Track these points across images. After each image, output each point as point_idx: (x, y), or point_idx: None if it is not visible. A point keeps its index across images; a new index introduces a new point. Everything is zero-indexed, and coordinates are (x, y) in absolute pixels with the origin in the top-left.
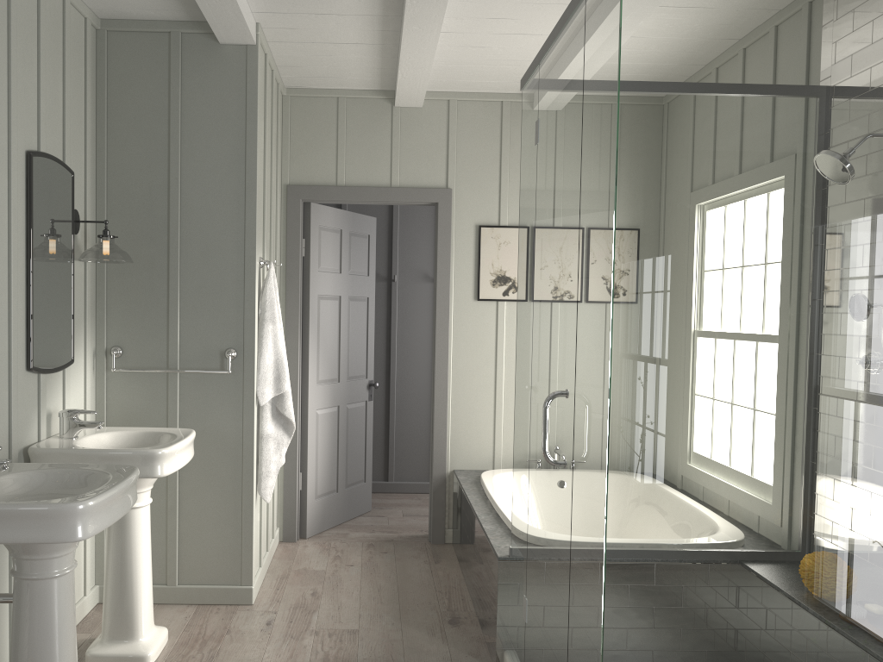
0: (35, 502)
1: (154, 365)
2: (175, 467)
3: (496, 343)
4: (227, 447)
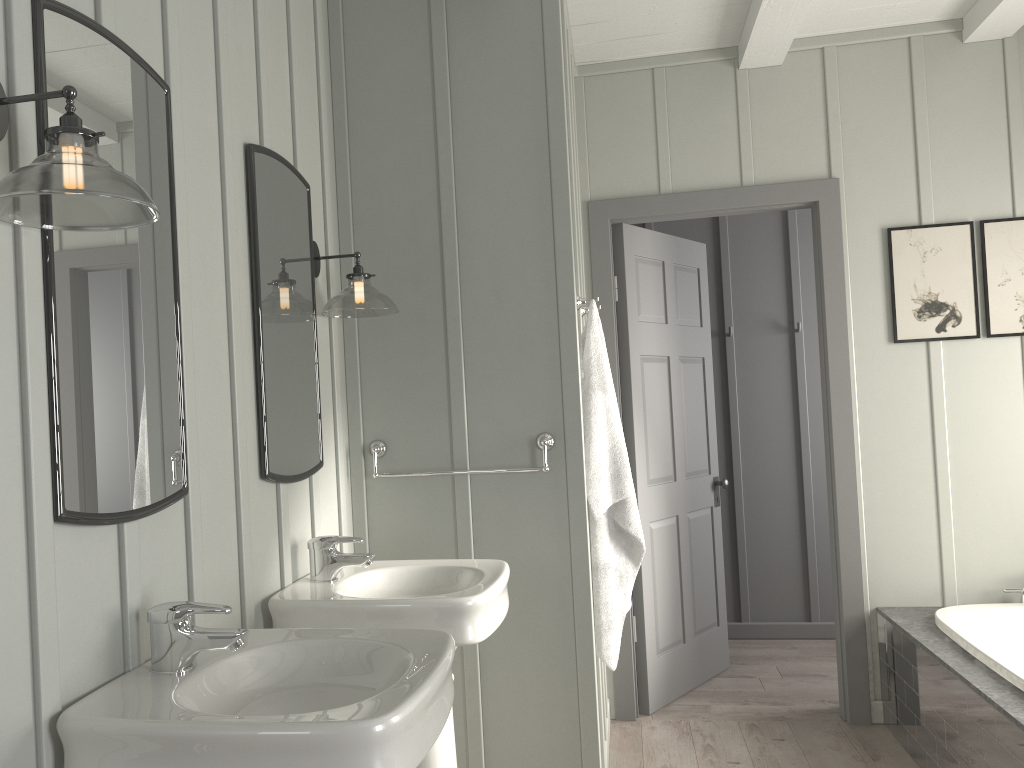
0: (297, 721)
1: (433, 466)
2: (492, 625)
3: (930, 407)
4: (548, 586)
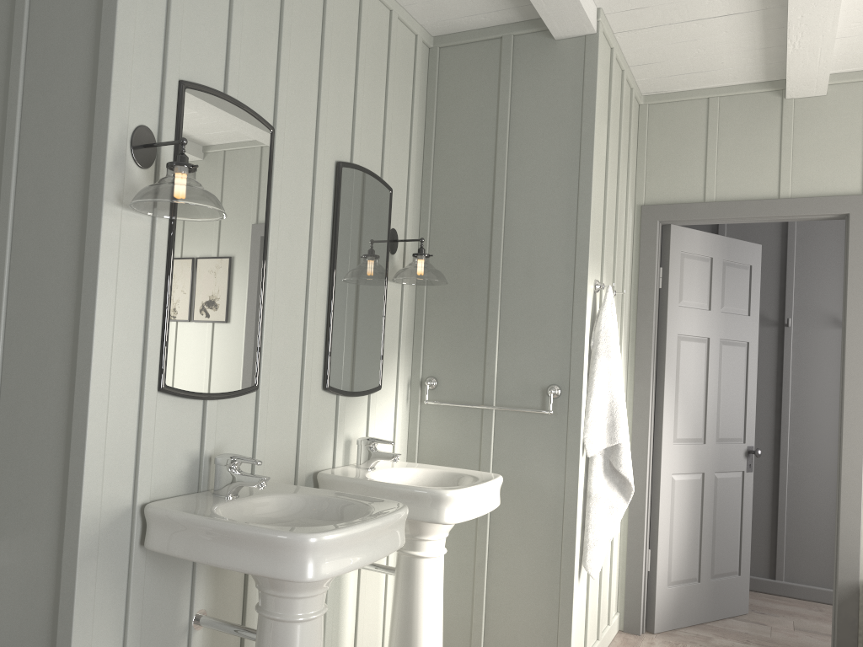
0: (264, 527)
1: (469, 400)
2: (467, 515)
3: None
4: (545, 503)
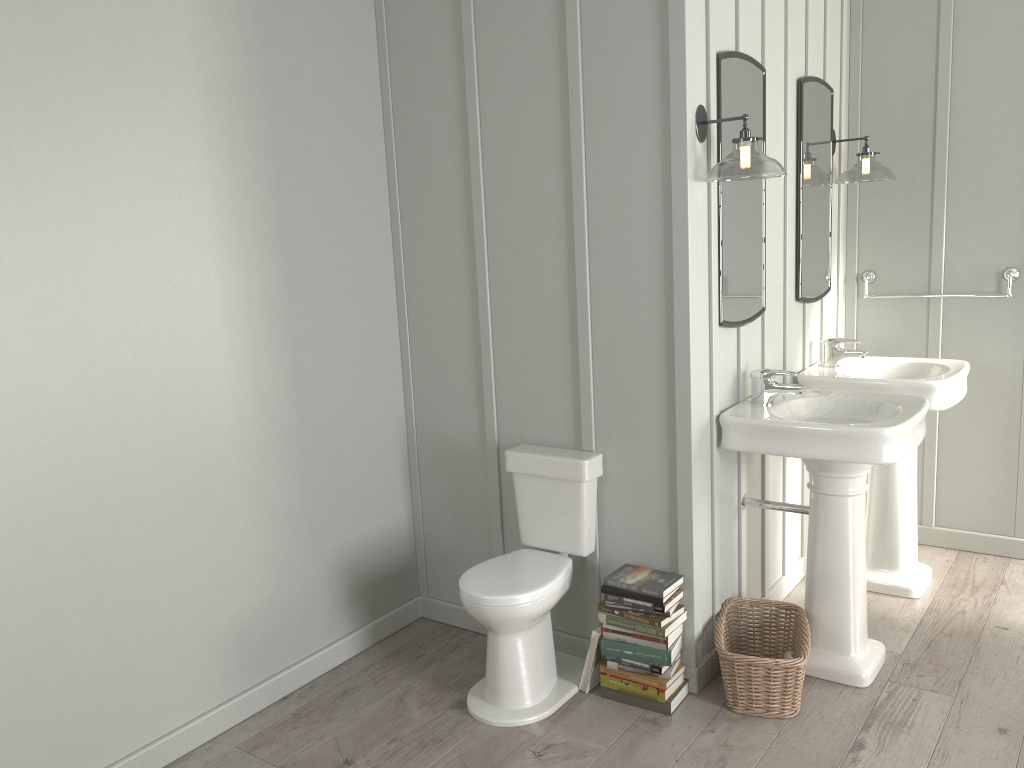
0: (845, 425)
1: (912, 290)
2: (953, 401)
3: None
4: (1001, 382)
